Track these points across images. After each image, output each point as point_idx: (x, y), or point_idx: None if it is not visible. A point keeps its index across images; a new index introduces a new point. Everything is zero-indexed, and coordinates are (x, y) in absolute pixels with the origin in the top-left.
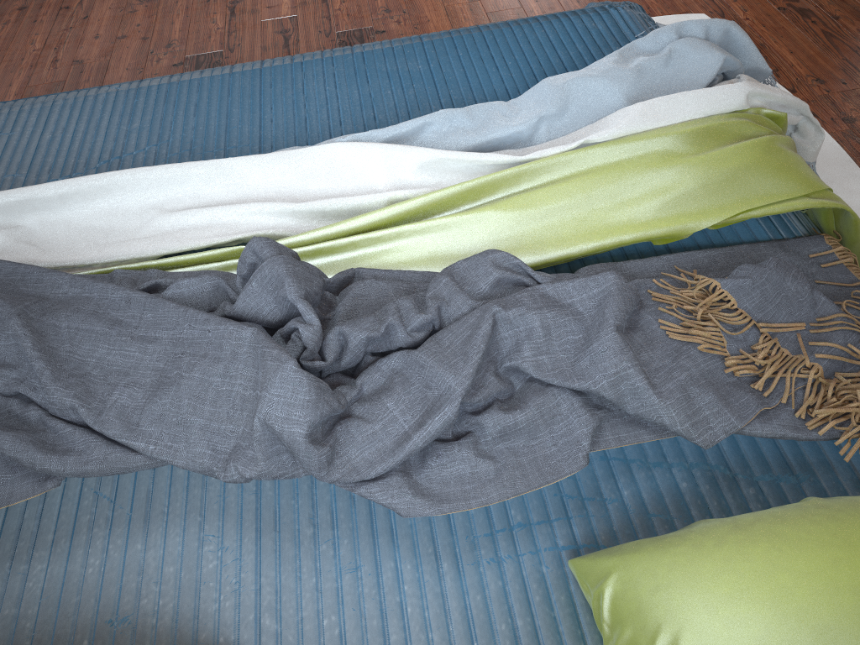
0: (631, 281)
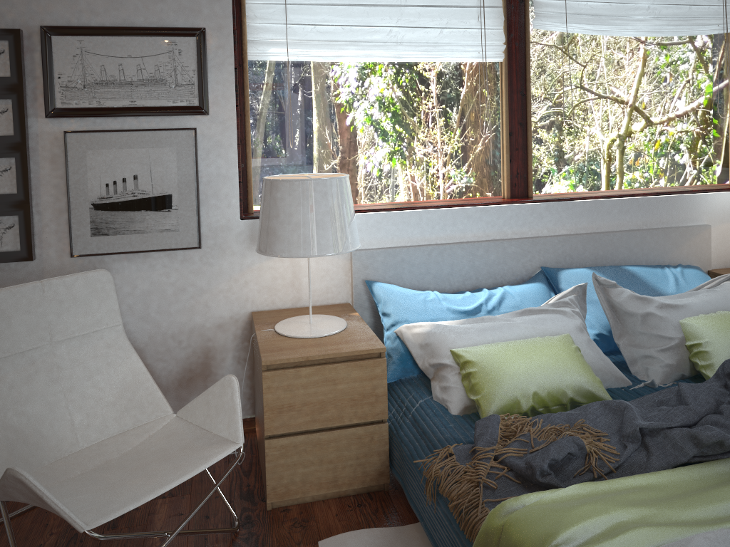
0: (629, 446)
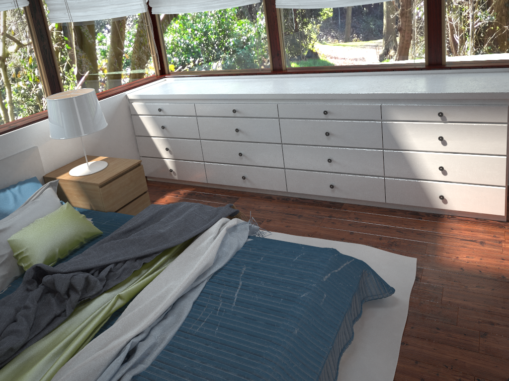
0: None
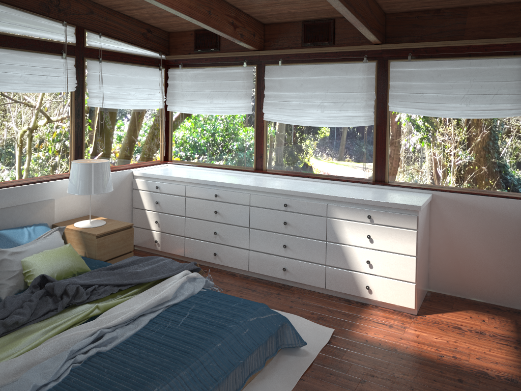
0: None
